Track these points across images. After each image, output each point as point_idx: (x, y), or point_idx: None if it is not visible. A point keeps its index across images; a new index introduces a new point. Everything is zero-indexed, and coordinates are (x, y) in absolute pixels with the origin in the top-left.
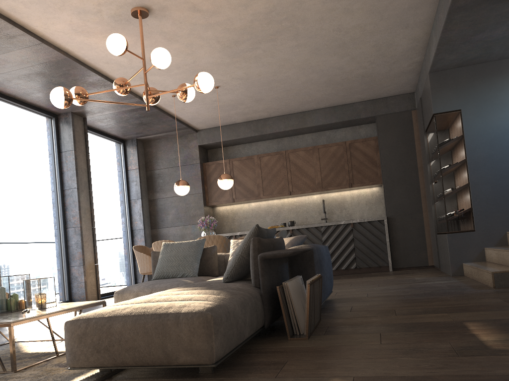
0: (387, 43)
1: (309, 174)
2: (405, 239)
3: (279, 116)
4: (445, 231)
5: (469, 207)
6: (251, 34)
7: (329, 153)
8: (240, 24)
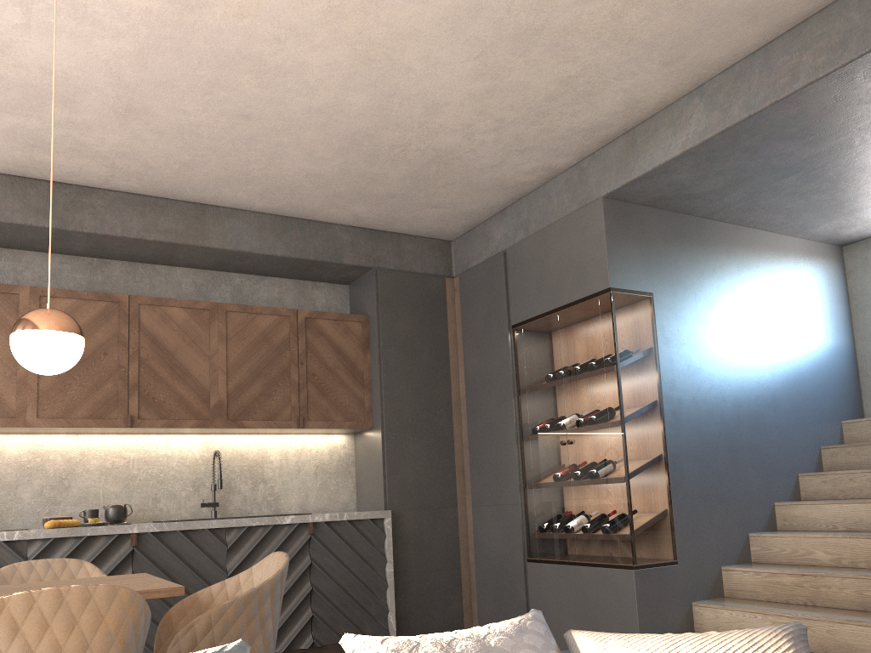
0: (590, 88)
1: (195, 377)
2: (422, 567)
3: (130, 194)
4: (615, 561)
5: (668, 508)
6: None
7: (254, 330)
8: None
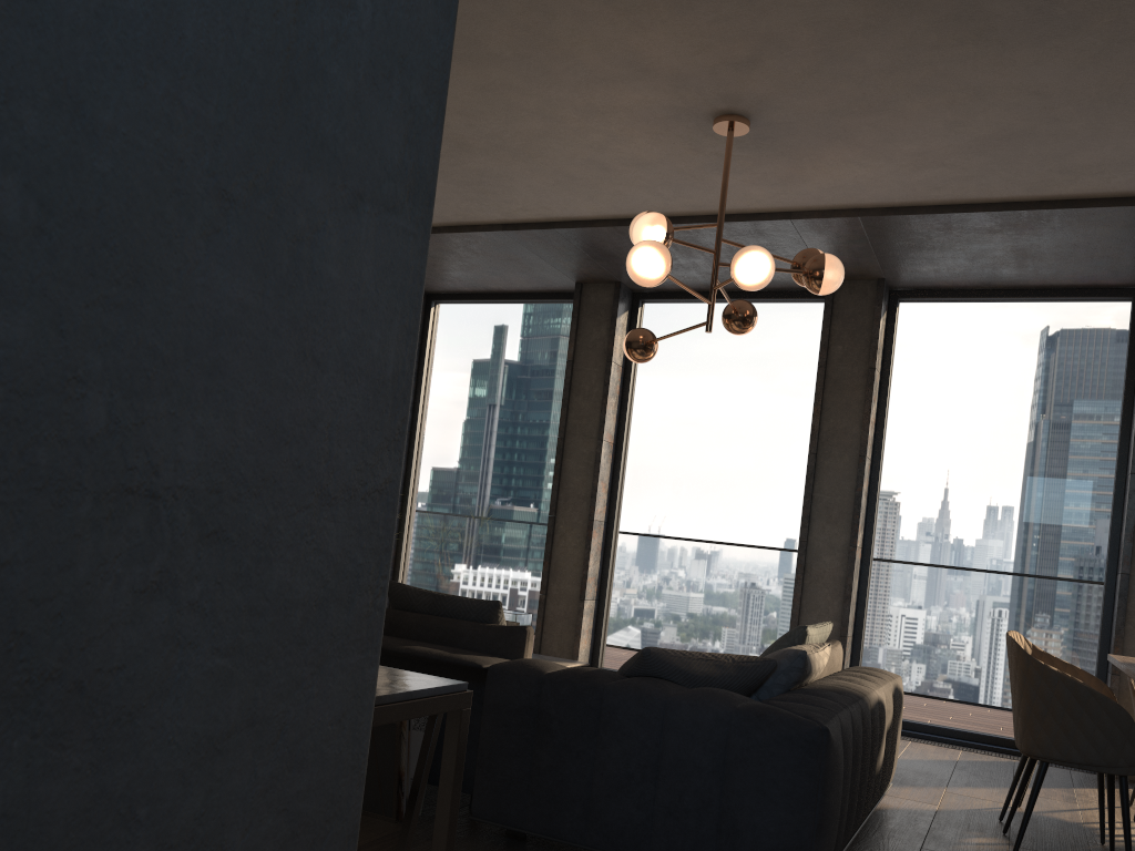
0: None
1: None
2: None
3: None
4: None
5: None
6: None
7: None
8: (847, 6)
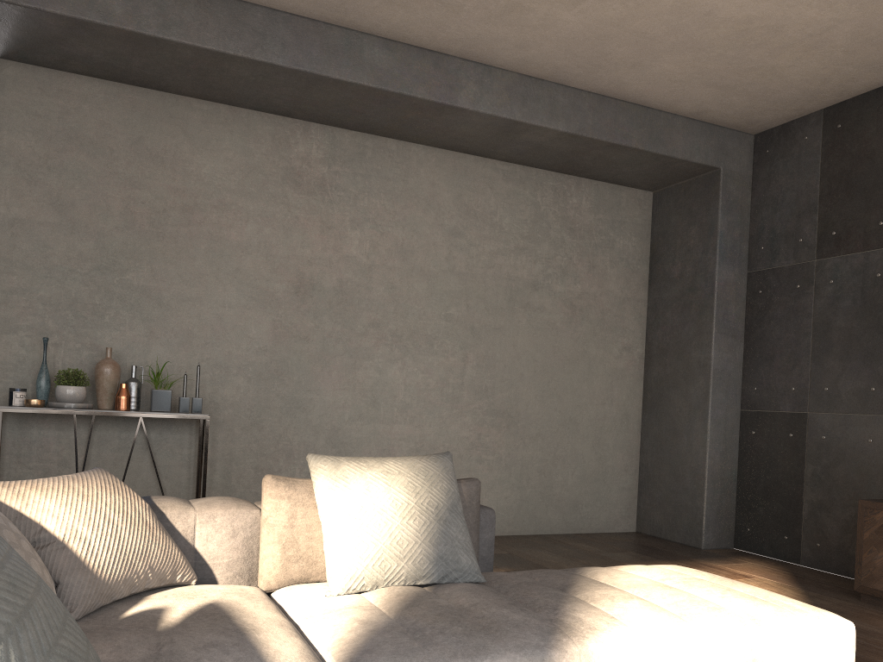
0: None
1: None
2: None
3: None
4: None
5: None
6: None
7: None
8: None
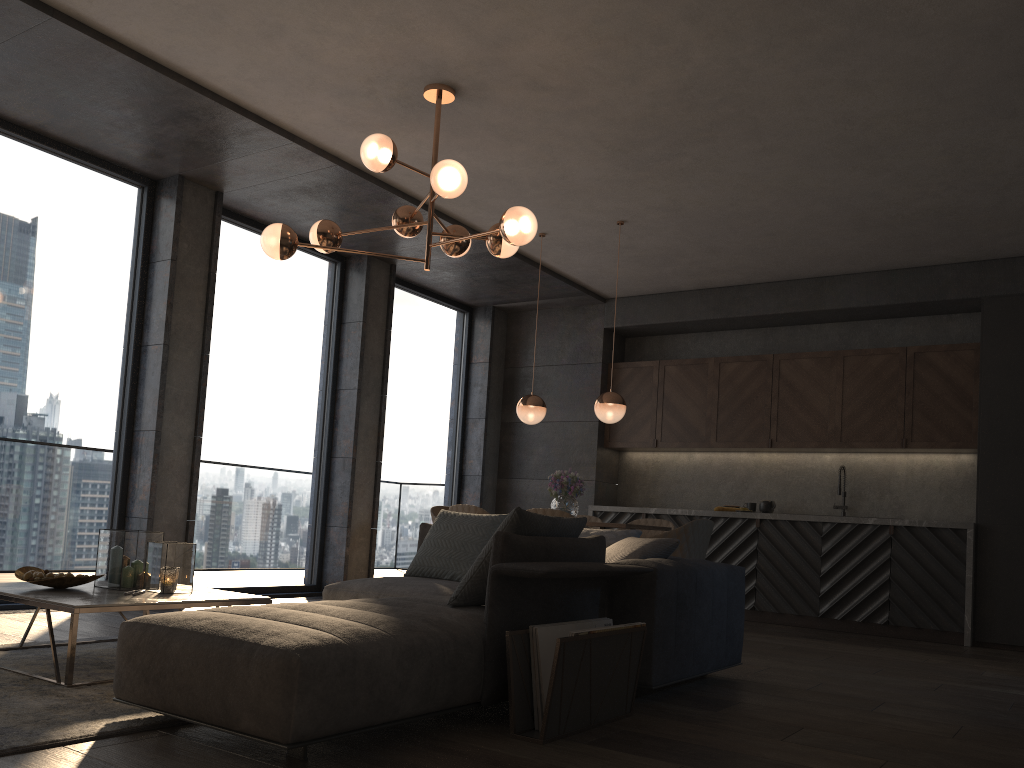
0: (975, 147)
1: (816, 410)
2: (1013, 580)
3: (769, 282)
4: None
5: None
6: (659, 130)
7: (866, 369)
8: (631, 110)
